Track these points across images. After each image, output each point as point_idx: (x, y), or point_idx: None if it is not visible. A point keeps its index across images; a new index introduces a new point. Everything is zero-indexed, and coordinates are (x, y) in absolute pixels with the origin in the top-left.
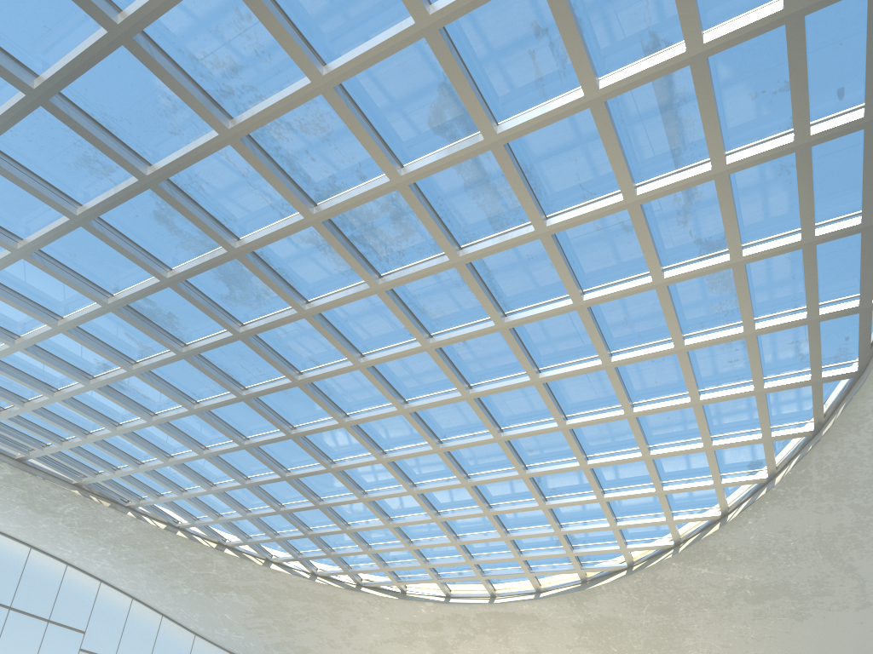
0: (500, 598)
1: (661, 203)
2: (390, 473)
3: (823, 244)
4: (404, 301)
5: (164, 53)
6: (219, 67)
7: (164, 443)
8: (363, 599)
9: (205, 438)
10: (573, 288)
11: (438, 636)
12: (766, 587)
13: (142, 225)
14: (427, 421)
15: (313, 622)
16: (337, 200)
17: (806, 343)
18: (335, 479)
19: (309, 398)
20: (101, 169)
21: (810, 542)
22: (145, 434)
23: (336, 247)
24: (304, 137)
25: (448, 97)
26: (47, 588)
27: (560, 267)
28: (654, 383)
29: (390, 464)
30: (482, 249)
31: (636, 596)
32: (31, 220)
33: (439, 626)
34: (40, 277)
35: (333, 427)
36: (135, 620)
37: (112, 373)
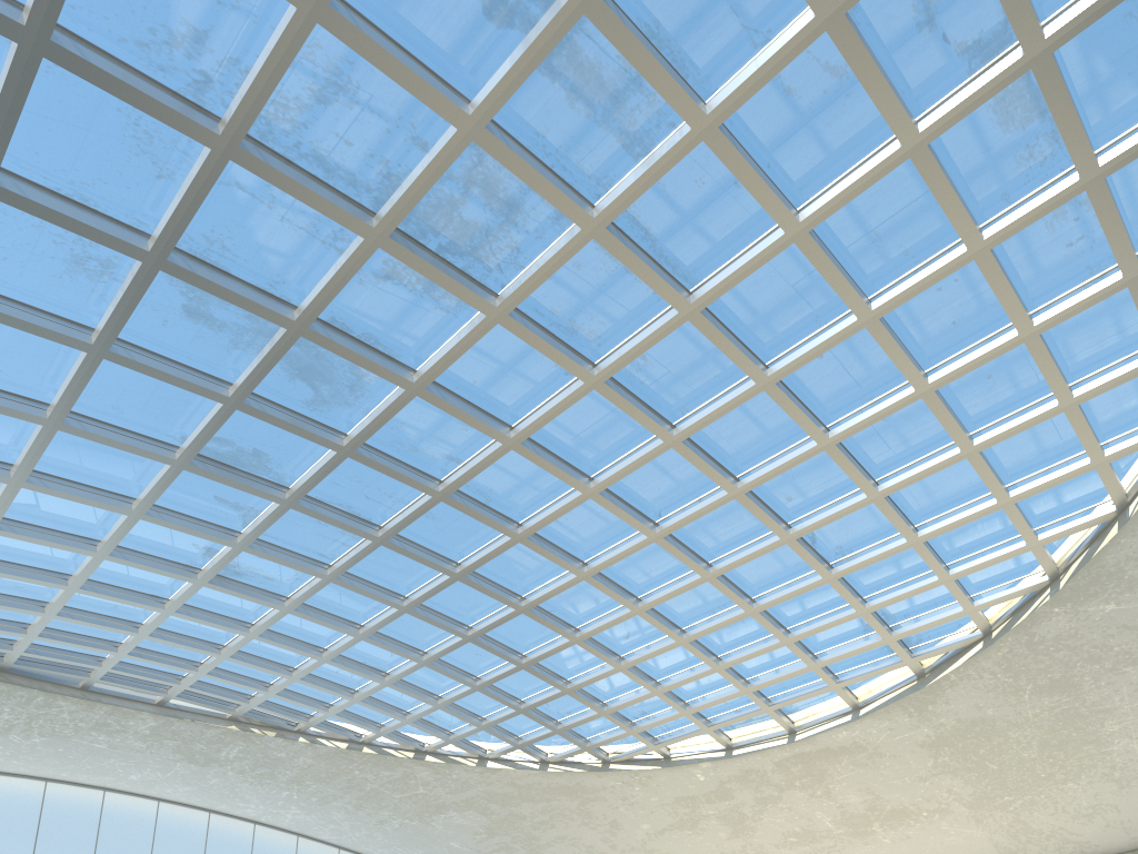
0: (802, 732)
1: (882, 3)
2: (601, 590)
3: None
4: (542, 324)
5: (105, 53)
6: (179, 45)
7: (311, 634)
8: (616, 779)
9: (356, 612)
10: (778, 206)
11: (730, 807)
12: None
13: (177, 332)
14: (629, 500)
15: (561, 828)
16: (398, 193)
17: None
18: (533, 621)
19: (463, 515)
20: (98, 267)
21: None
22: (285, 629)
23: (421, 269)
24: (325, 112)
25: None
26: None
27: (748, 178)
28: (951, 326)
29: (596, 578)
30: (623, 192)
31: (1008, 677)
32: (52, 375)
33: (727, 793)
34: (91, 451)
35: (506, 546)
36: None
37: (217, 556)
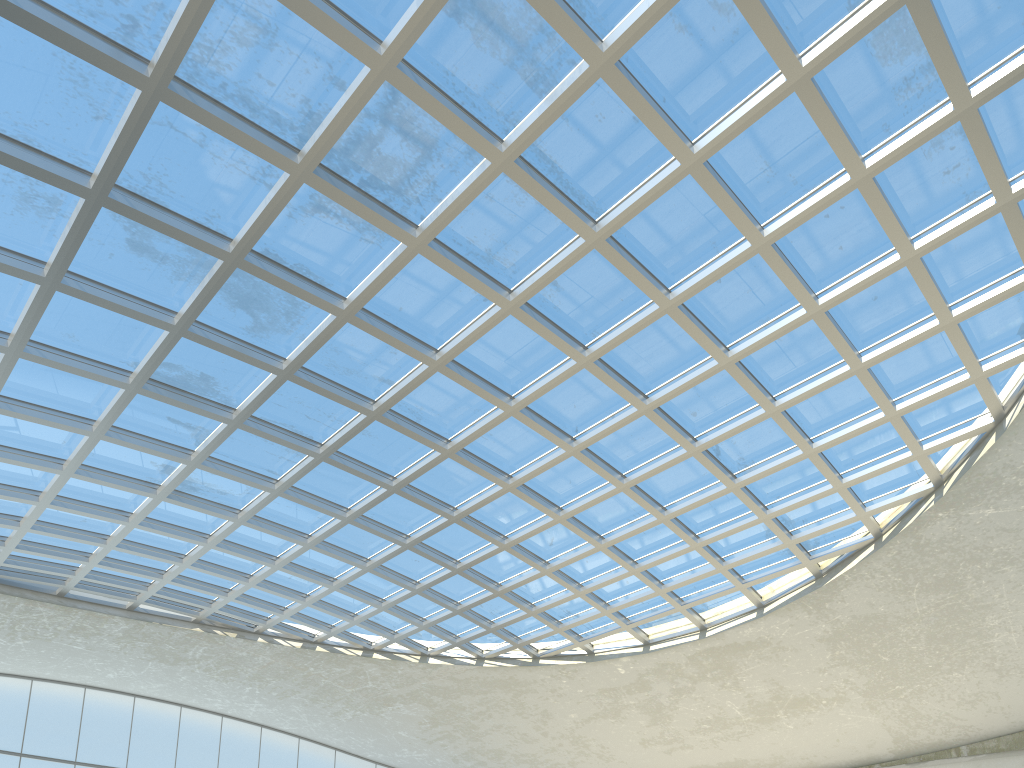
0: (712, 628)
1: None
2: (525, 501)
3: None
4: (460, 254)
5: None
6: None
7: (264, 544)
8: (545, 673)
9: (304, 523)
10: (673, 139)
11: (649, 698)
12: None
13: (123, 265)
14: (548, 417)
15: (497, 718)
16: (319, 131)
17: None
18: (465, 530)
19: (397, 432)
20: (46, 204)
21: None
22: (240, 539)
23: (344, 203)
24: (247, 54)
25: None
26: (207, 747)
27: (645, 113)
28: (839, 251)
29: (520, 489)
30: (529, 127)
31: (897, 576)
32: (10, 306)
33: (646, 684)
34: (52, 377)
35: (437, 460)
36: (307, 761)
37: (174, 473)
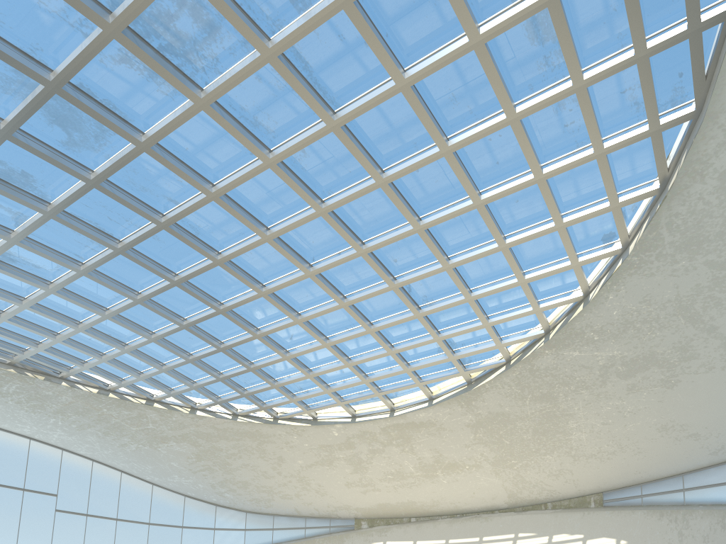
0: (398, 410)
1: None
2: (274, 305)
3: None
4: (234, 116)
5: None
6: None
7: (69, 310)
8: (282, 430)
9: (103, 299)
10: (391, 65)
11: (353, 454)
12: (635, 360)
13: None
14: (293, 247)
15: (245, 458)
16: (128, 1)
17: (639, 89)
18: (228, 320)
19: (180, 241)
20: None
21: (670, 308)
22: (50, 305)
23: (146, 61)
24: None
25: None
26: (17, 462)
27: (372, 42)
28: (496, 165)
29: (271, 296)
30: (289, 34)
31: (518, 389)
32: None
33: (352, 445)
34: None
35: (209, 266)
36: (99, 479)
37: None
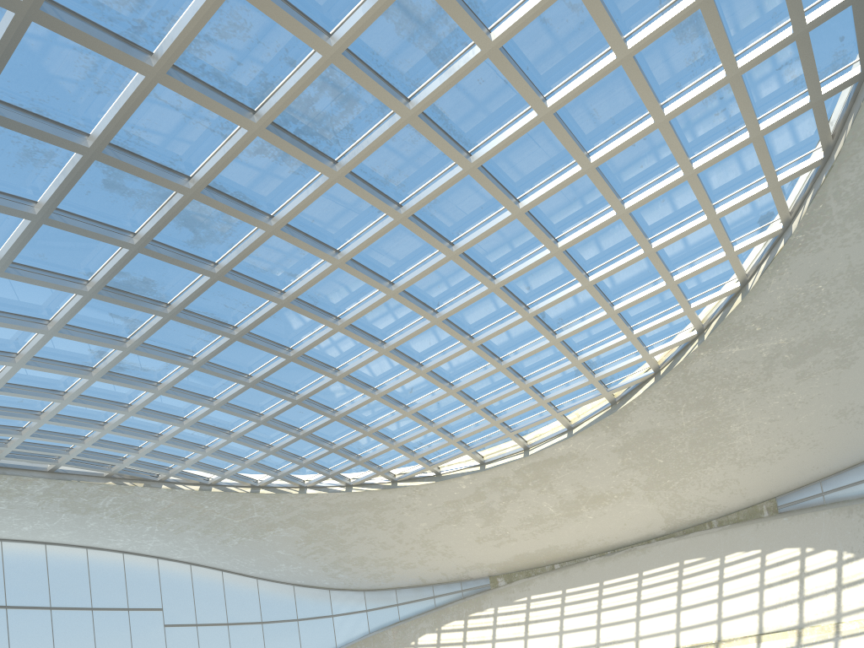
0: (533, 448)
1: None
2: (395, 360)
3: None
4: (365, 179)
5: (70, 11)
6: (125, 4)
7: (174, 408)
8: (402, 493)
9: (211, 389)
10: (534, 98)
11: (483, 505)
12: (804, 345)
13: (96, 199)
14: (417, 295)
15: (361, 532)
16: (275, 99)
17: (796, 62)
18: (343, 385)
19: (297, 314)
20: (43, 157)
21: (842, 280)
22: (155, 406)
23: (286, 149)
24: (225, 43)
25: None
26: (115, 581)
27: (516, 81)
28: (640, 169)
29: (392, 352)
30: (432, 92)
31: (670, 400)
32: None
33: (482, 495)
34: (18, 288)
35: (329, 334)
36: (201, 583)
37: (109, 358)
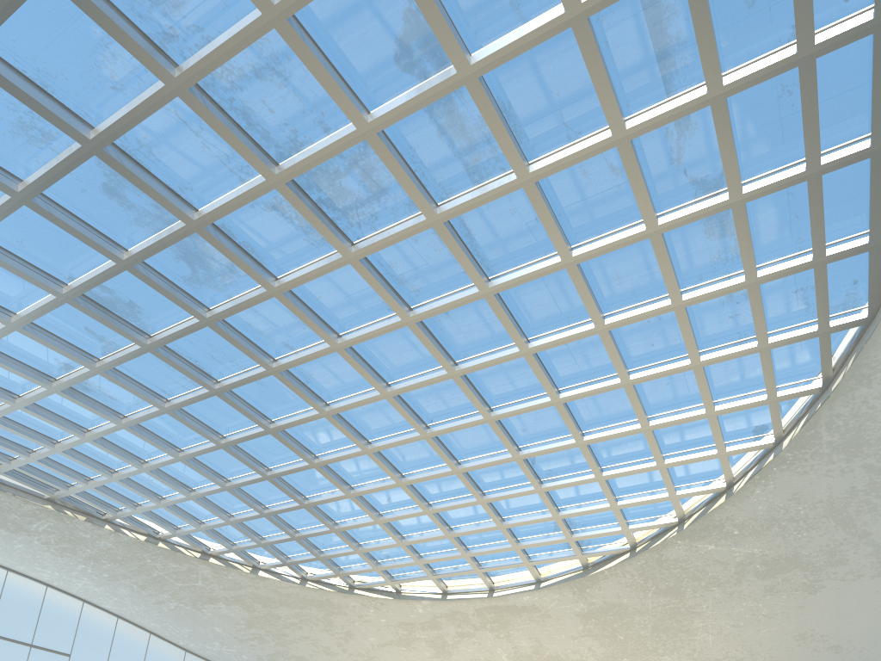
0: (499, 591)
1: (653, 139)
2: (377, 464)
3: (828, 176)
4: (380, 272)
5: None
6: (159, 4)
7: (137, 448)
8: (357, 601)
9: (180, 439)
10: (561, 243)
11: (437, 635)
12: (776, 560)
13: (92, 200)
14: (412, 405)
15: (306, 630)
16: (300, 157)
17: (811, 290)
18: (319, 475)
19: (285, 387)
20: (40, 136)
21: (821, 508)
22: (116, 440)
23: (303, 212)
24: (260, 84)
25: (415, 26)
26: (27, 612)
27: (546, 220)
28: (651, 346)
29: (376, 455)
30: (461, 203)
31: (641, 579)
32: None
33: (437, 625)
34: None
35: (314, 417)
36: (122, 639)
37: (74, 373)
